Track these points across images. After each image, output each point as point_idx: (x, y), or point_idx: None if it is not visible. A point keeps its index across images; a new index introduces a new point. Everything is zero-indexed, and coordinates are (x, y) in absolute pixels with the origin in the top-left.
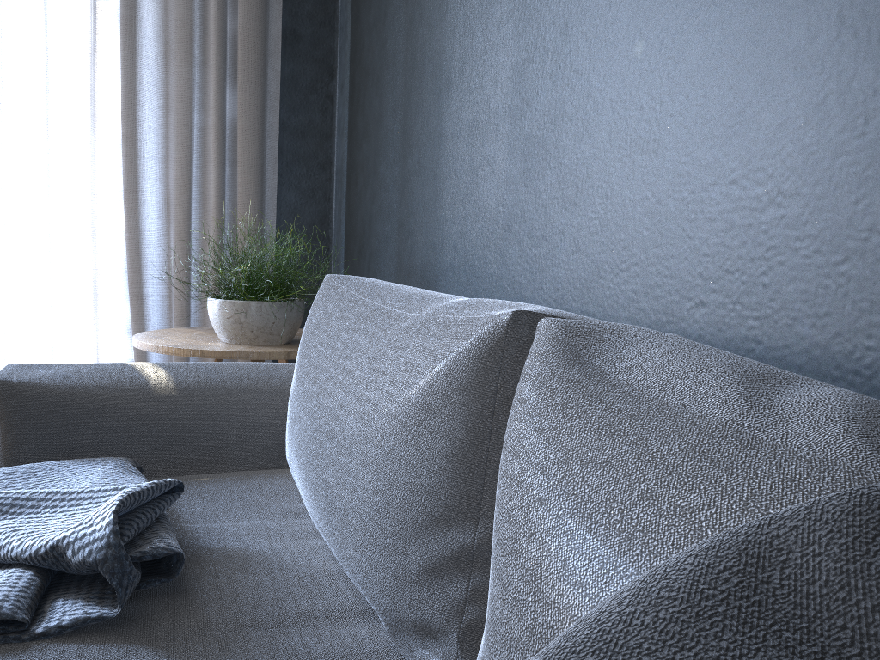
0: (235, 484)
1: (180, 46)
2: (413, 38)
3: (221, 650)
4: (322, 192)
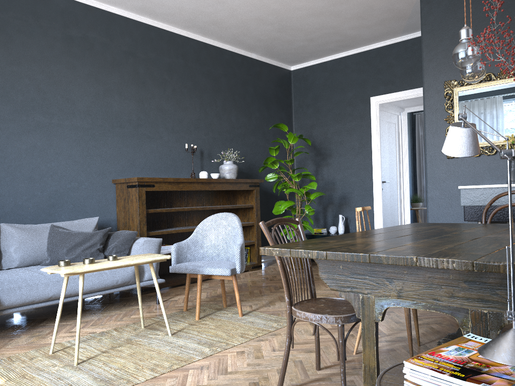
0: None
1: None
2: None
3: None
4: None
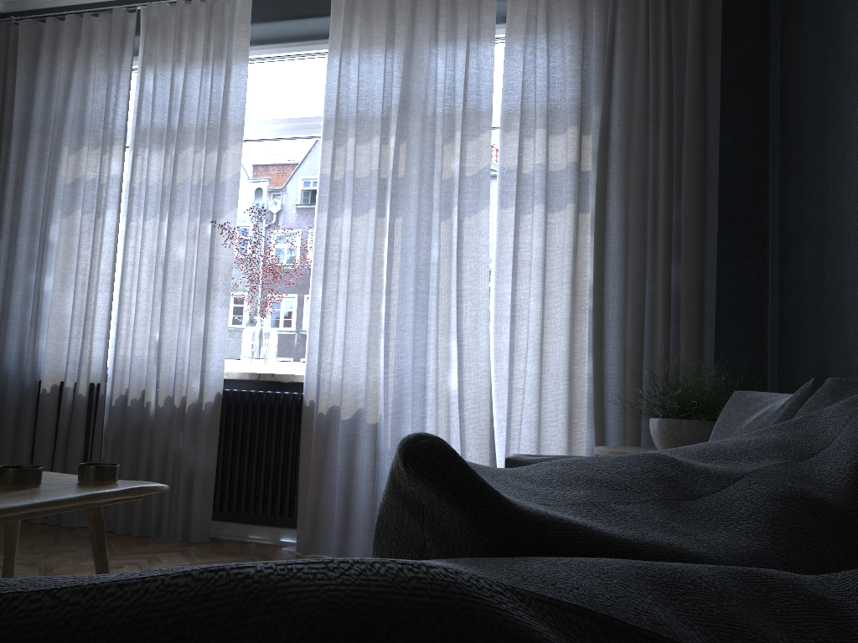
0: None
1: (636, 237)
2: (822, 206)
3: None
4: (757, 341)
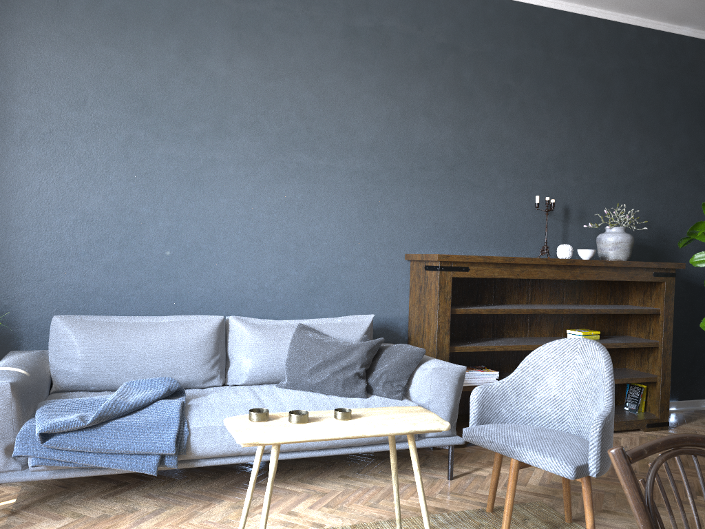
0: (72, 397)
1: None
2: None
3: (195, 396)
4: None
